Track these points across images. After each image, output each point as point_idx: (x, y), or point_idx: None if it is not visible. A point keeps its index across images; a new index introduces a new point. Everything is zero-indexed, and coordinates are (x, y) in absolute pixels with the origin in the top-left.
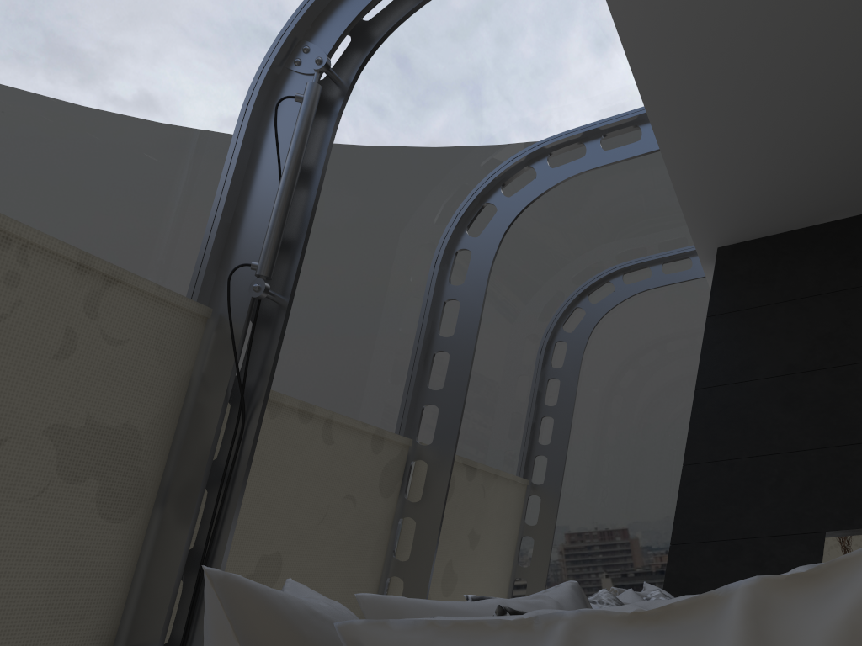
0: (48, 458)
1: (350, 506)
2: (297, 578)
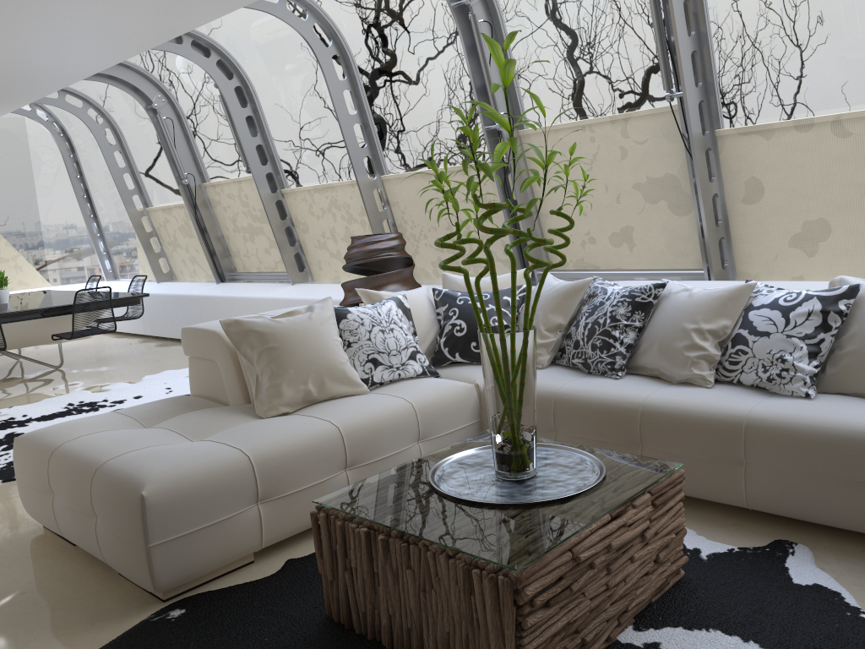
0: (638, 197)
1: None
2: (853, 233)
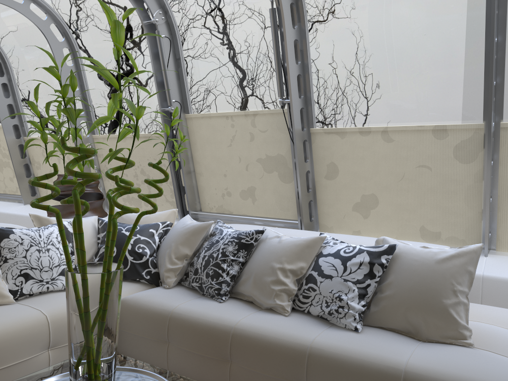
0: (259, 167)
1: (425, 171)
2: (392, 205)
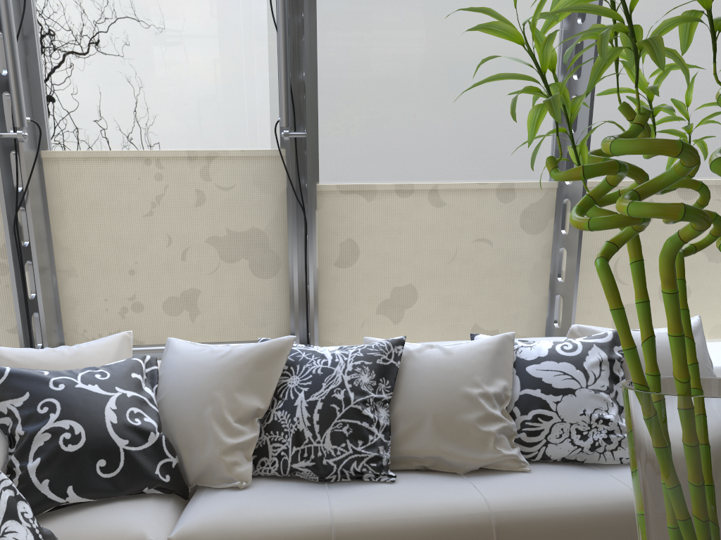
0: (212, 253)
1: (484, 247)
2: (436, 299)
